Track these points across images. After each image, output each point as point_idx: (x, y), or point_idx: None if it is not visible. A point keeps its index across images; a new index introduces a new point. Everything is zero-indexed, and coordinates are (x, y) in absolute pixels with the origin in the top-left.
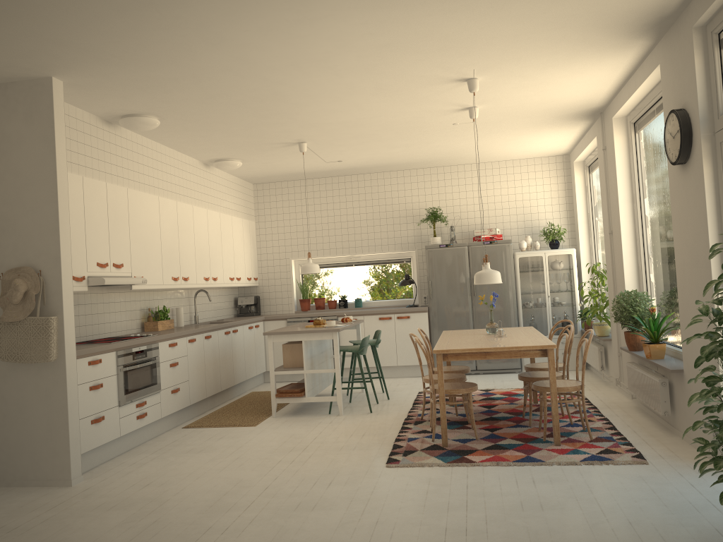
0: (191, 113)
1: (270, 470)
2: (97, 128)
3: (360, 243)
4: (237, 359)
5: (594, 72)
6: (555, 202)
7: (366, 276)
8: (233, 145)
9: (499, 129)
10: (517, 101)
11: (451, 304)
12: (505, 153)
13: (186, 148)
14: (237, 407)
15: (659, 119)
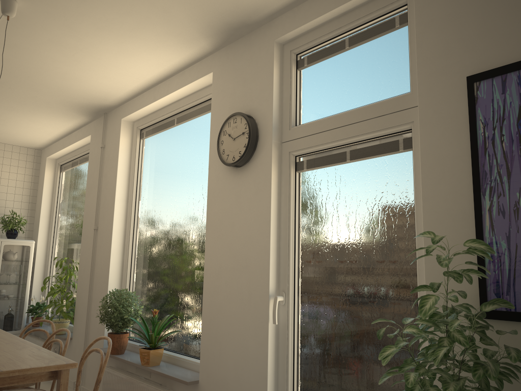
0: None
1: None
2: None
3: None
4: None
5: (140, 60)
6: (19, 192)
7: None
8: None
9: None
10: (40, 62)
11: None
12: None
13: None
14: None
15: (180, 128)
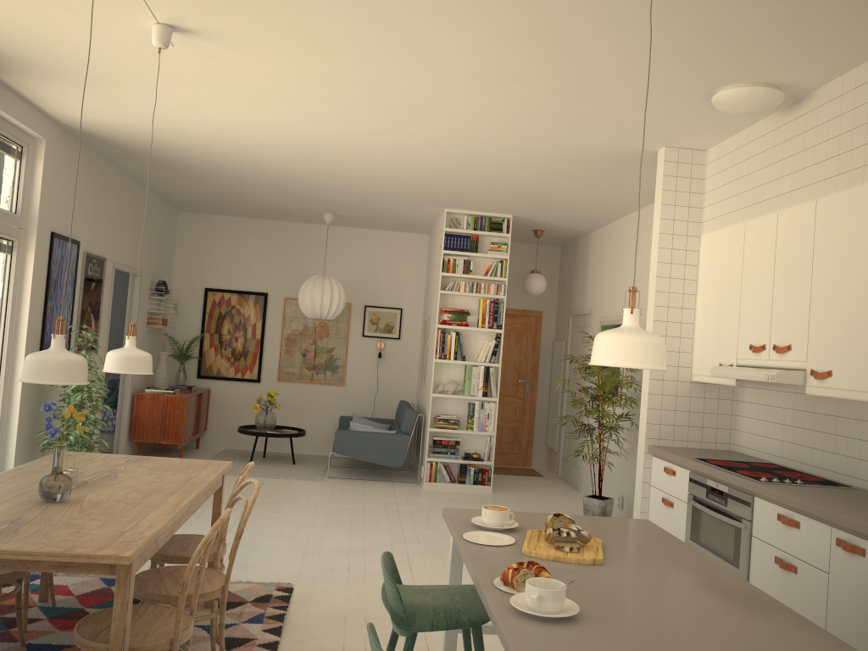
0: (657, 81)
1: None
2: (775, 130)
3: None
4: None
5: None
6: None
7: None
8: None
9: None
10: None
11: None
12: None
13: None
14: None
15: None
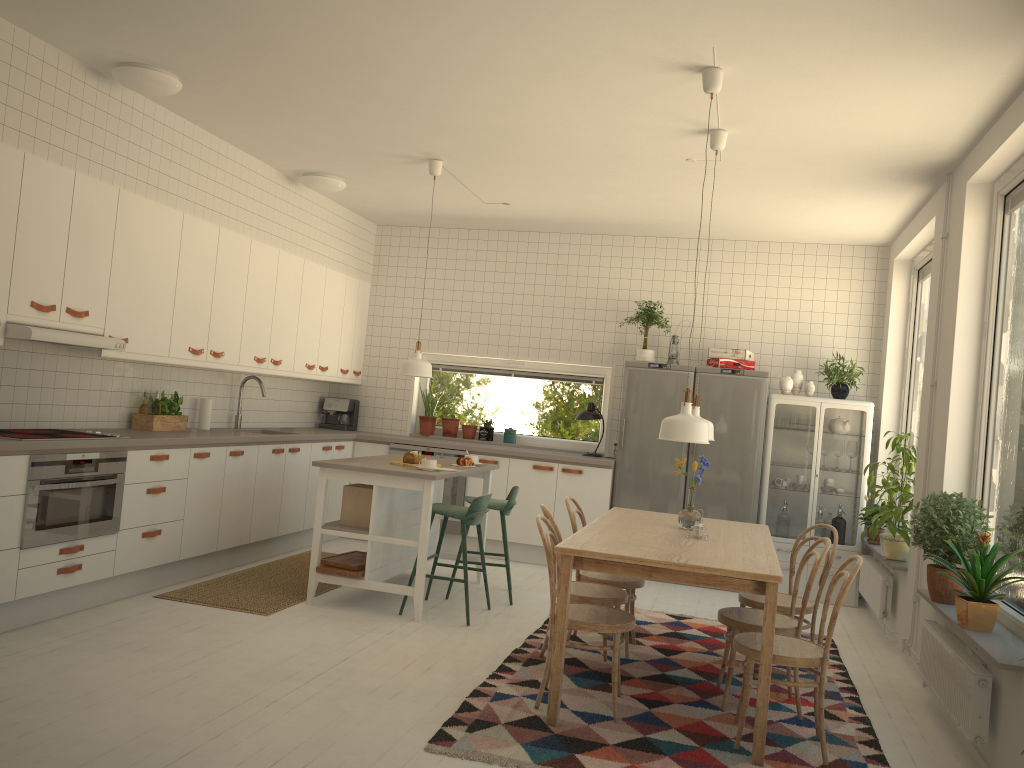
0: (231, 74)
1: (221, 714)
2: (71, 78)
3: (527, 341)
4: (291, 495)
5: (941, 84)
6: (853, 321)
7: (529, 396)
8: (322, 148)
9: (768, 181)
10: (798, 128)
11: (653, 462)
12: (779, 228)
13: (247, 143)
14: (267, 574)
15: None
